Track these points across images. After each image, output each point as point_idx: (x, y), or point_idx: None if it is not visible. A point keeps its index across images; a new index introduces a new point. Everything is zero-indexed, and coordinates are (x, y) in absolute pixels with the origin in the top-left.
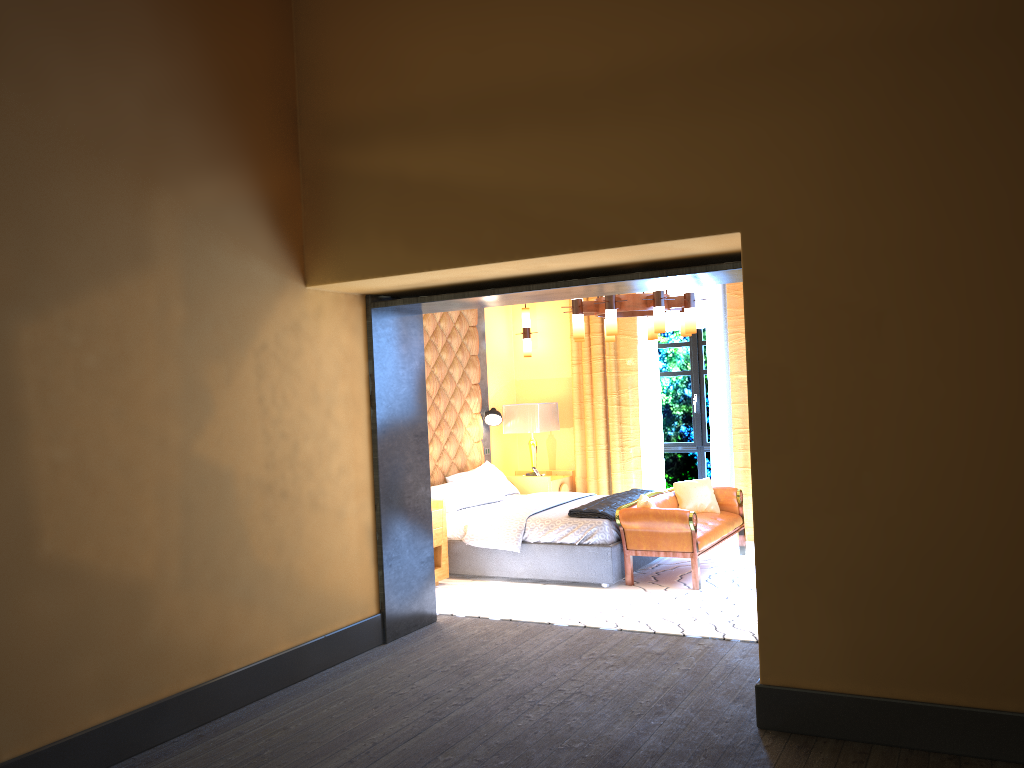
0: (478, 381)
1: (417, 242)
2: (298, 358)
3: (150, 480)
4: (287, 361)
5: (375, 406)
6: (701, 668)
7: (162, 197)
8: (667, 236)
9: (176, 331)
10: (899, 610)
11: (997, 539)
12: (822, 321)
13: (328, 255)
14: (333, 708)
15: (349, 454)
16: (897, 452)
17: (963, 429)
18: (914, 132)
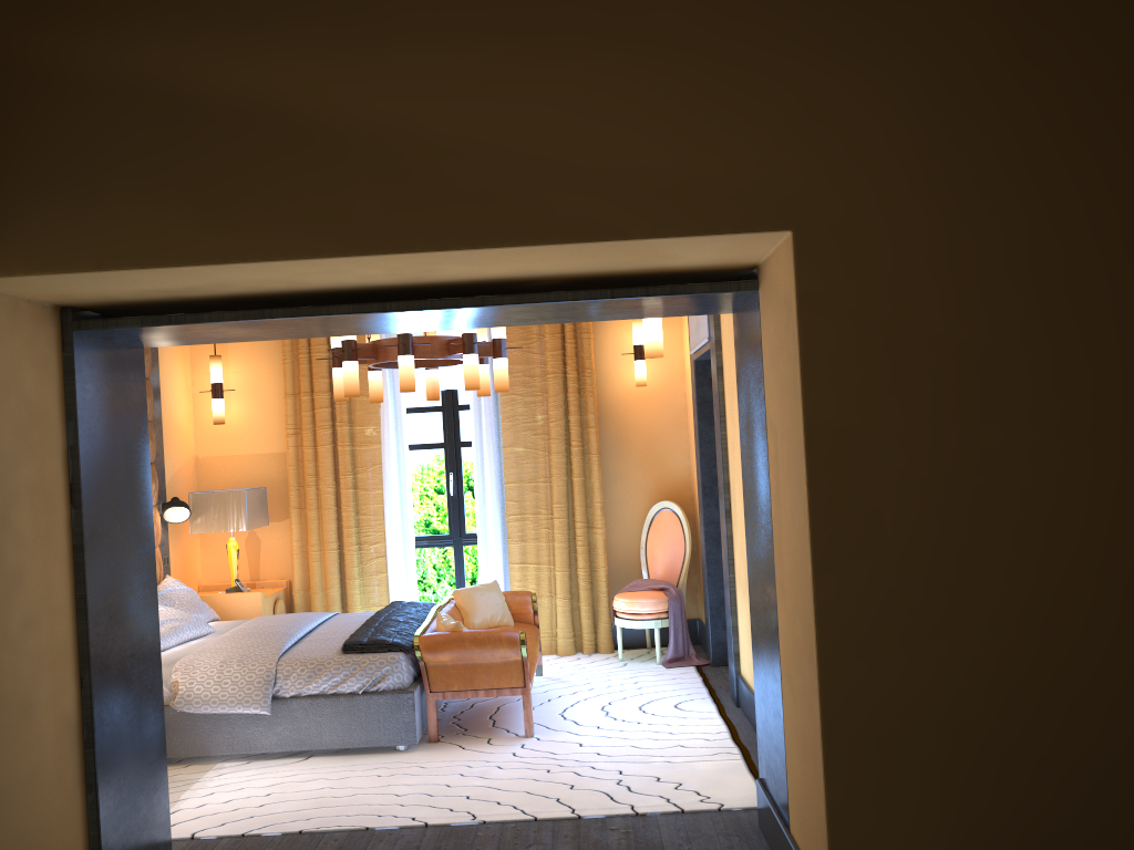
0: (154, 459)
1: (218, 210)
2: None
3: None
4: None
5: (81, 503)
6: None
7: None
8: (679, 229)
9: None
10: (1021, 769)
11: None
12: (911, 365)
13: (17, 222)
14: None
15: (39, 593)
16: (1014, 549)
17: (1096, 514)
18: (1027, 111)
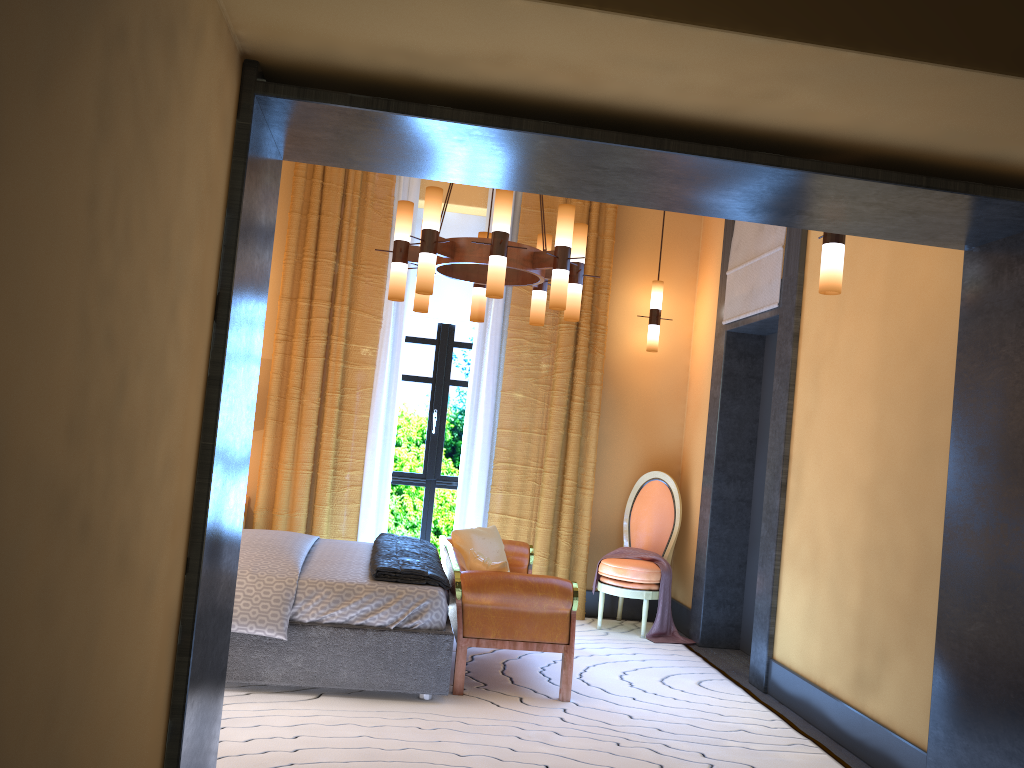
0: None
1: None
2: (161, 127)
3: None
4: (147, 120)
5: (228, 322)
6: None
7: None
8: None
9: None
10: None
11: None
12: None
13: None
14: None
15: (179, 428)
16: None
17: None
18: None
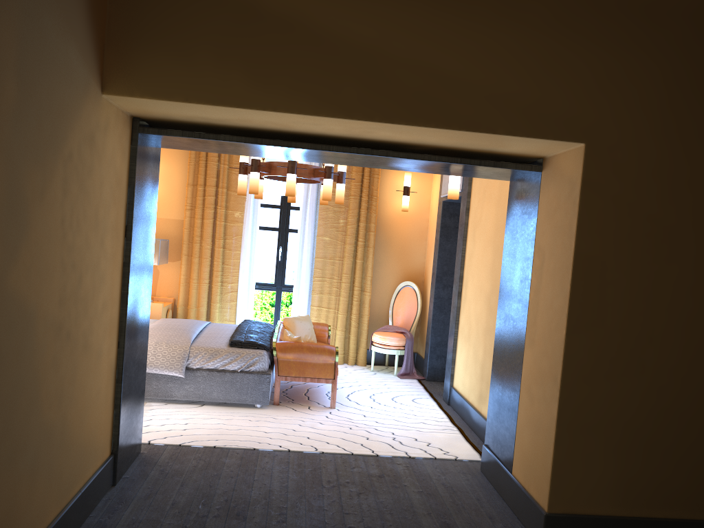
0: None
1: (263, 78)
2: (90, 176)
3: None
4: (83, 178)
5: (131, 238)
6: (429, 489)
7: None
8: (524, 133)
9: (7, 116)
10: (656, 452)
11: None
12: (635, 228)
13: (140, 65)
14: None
15: (109, 288)
16: (672, 335)
17: None
18: None
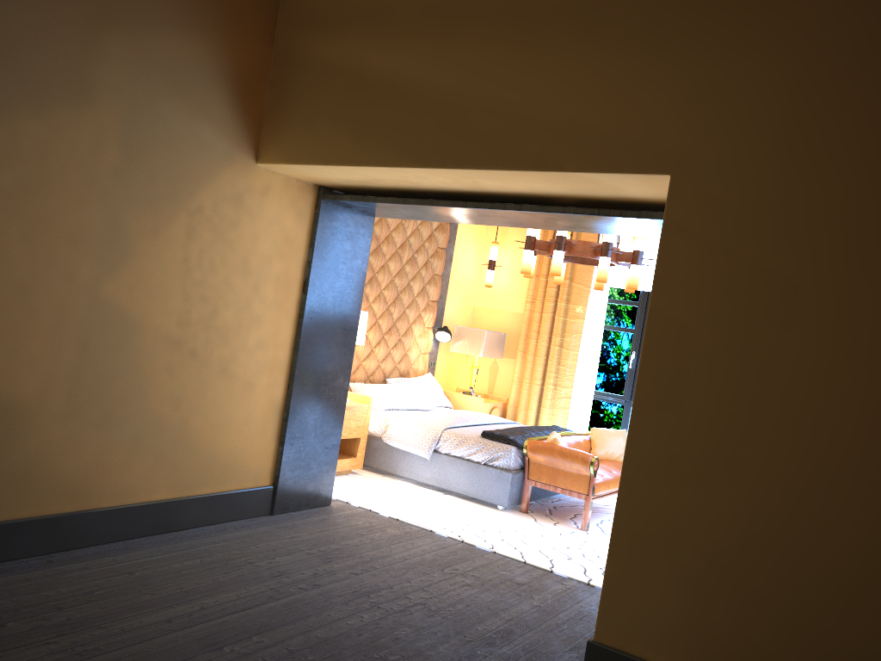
0: (436, 299)
1: (361, 136)
2: (234, 229)
3: (48, 309)
4: (222, 229)
5: (306, 292)
6: (553, 608)
7: (116, 41)
8: (596, 168)
9: (106, 173)
10: (750, 600)
11: (871, 550)
12: (734, 282)
13: (281, 136)
14: (186, 564)
15: (271, 331)
16: (783, 435)
17: (860, 425)
18: (876, 96)
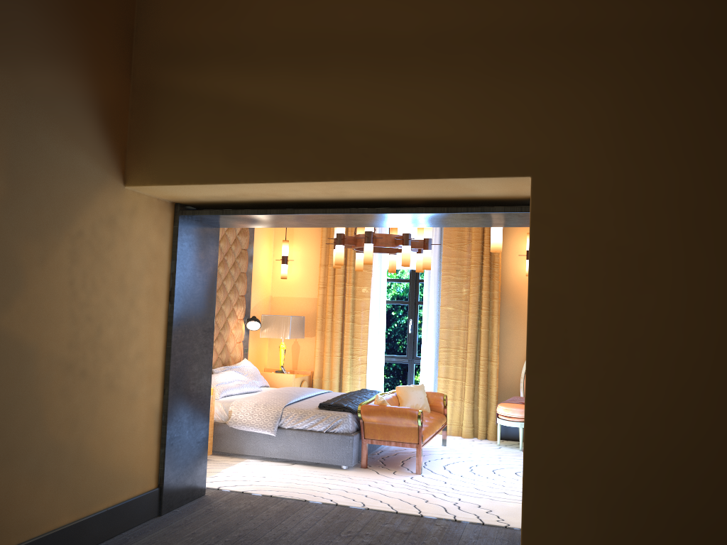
0: (244, 293)
1: (236, 157)
2: (110, 249)
3: None
4: (100, 250)
5: (173, 301)
6: None
7: None
8: (466, 174)
9: None
10: (648, 511)
11: None
12: (597, 258)
13: (150, 160)
14: None
15: (146, 342)
16: (654, 374)
17: (711, 359)
18: (684, 110)
